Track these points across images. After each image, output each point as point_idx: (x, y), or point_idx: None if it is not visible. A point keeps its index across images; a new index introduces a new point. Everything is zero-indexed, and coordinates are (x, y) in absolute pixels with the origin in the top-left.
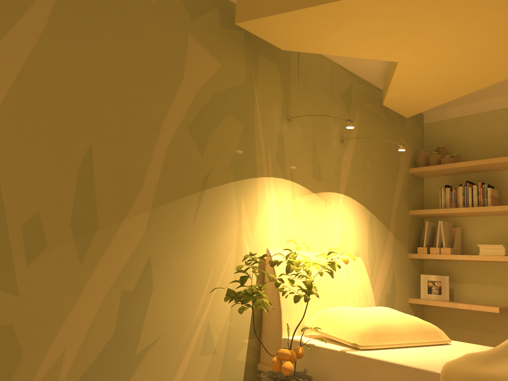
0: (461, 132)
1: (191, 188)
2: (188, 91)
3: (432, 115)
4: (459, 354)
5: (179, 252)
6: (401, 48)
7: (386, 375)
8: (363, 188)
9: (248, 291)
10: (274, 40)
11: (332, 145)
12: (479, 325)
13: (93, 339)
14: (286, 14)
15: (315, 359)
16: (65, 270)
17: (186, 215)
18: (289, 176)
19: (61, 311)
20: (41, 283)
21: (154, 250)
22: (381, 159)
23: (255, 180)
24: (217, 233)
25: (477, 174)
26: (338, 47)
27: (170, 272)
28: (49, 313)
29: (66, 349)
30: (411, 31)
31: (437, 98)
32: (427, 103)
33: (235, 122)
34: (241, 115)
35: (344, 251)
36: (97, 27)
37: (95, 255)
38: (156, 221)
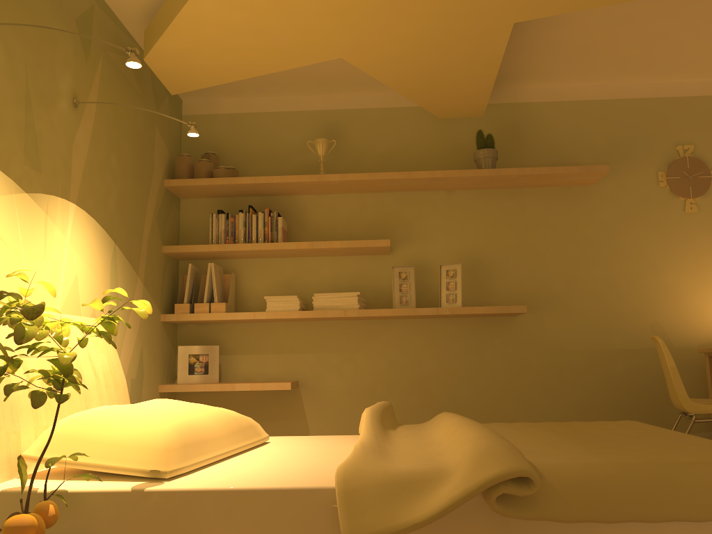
0: (237, 135)
1: None
2: None
3: (196, 104)
4: (303, 453)
5: None
6: None
7: (233, 515)
8: (106, 199)
9: None
10: None
11: (59, 107)
12: (257, 412)
13: None
14: None
15: (69, 520)
16: None
17: None
18: None
19: None
20: None
21: None
22: (130, 155)
23: None
24: None
25: (259, 199)
26: None
27: None
28: None
29: None
30: None
31: (231, 70)
32: (214, 76)
33: None
34: None
35: (74, 309)
36: None
37: None
38: None
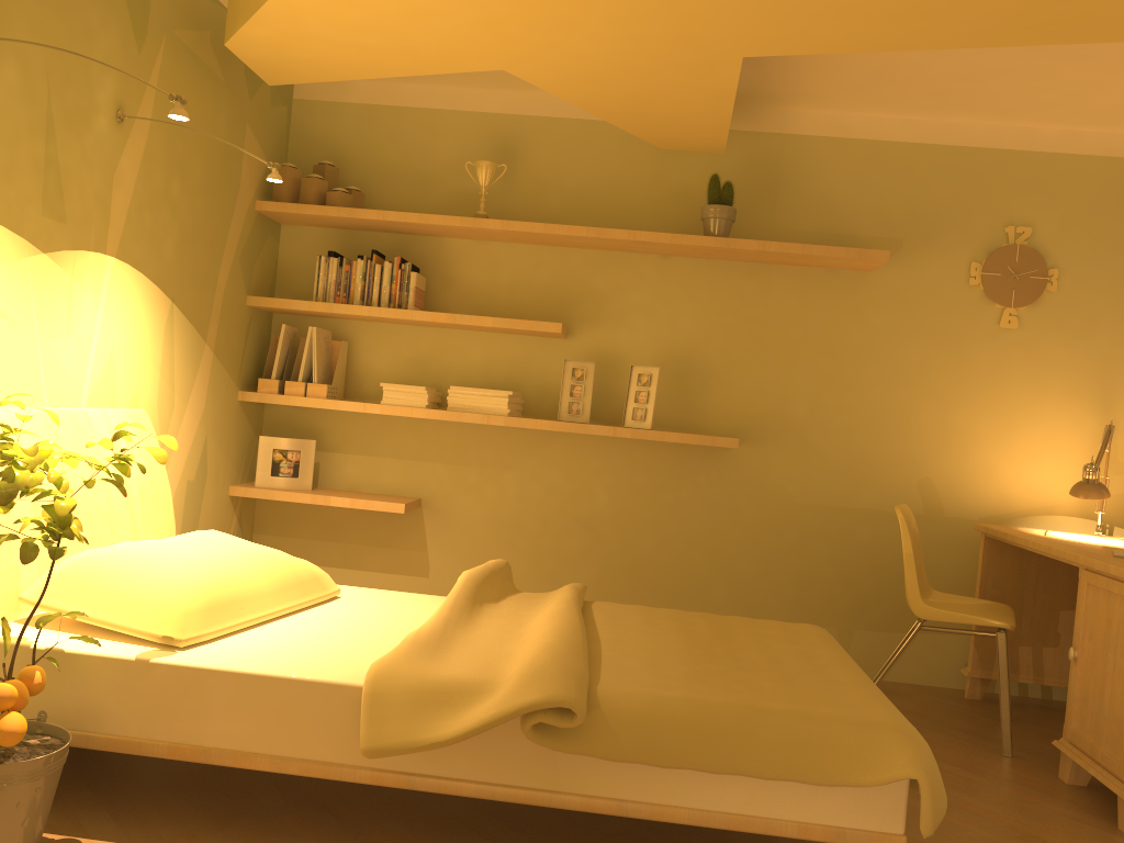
0: (369, 139)
1: None
2: None
3: (314, 84)
4: (367, 624)
5: None
6: None
7: (247, 701)
8: (161, 243)
9: None
10: None
11: (95, 127)
12: (362, 533)
13: None
14: None
15: (64, 682)
16: None
17: None
18: None
19: None
20: None
21: None
22: (203, 174)
23: None
24: None
25: (392, 237)
26: None
27: None
28: None
29: None
30: None
31: (350, 68)
32: (325, 71)
33: None
34: None
35: (107, 397)
36: None
37: None
38: None
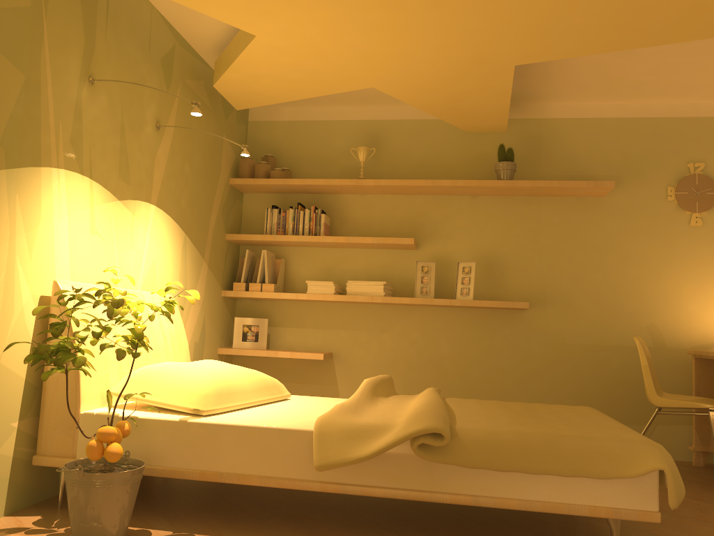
0: (293, 140)
1: None
2: None
3: (260, 111)
4: (309, 408)
5: None
6: (267, 19)
7: (244, 443)
8: (179, 199)
9: (67, 346)
10: None
11: (145, 131)
12: (297, 376)
13: None
14: None
15: (138, 436)
16: None
17: None
18: (88, 170)
19: None
20: None
21: None
22: (201, 161)
23: (38, 171)
24: None
25: (308, 196)
26: None
27: None
28: None
29: None
30: (287, 2)
31: (283, 94)
32: (269, 98)
33: (12, 69)
34: (21, 60)
35: (151, 287)
36: None
37: None
38: None
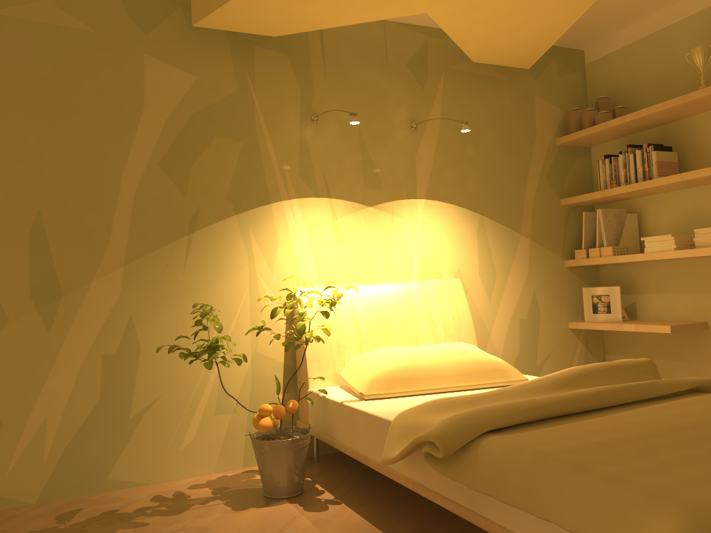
0: (631, 68)
1: (175, 233)
2: (154, 121)
3: (594, 49)
4: None
5: (169, 306)
6: None
7: (367, 428)
8: (463, 184)
9: (198, 346)
10: (253, 30)
11: (395, 136)
12: (670, 351)
13: (76, 406)
14: (233, 2)
15: (327, 413)
16: (33, 341)
17: (172, 264)
18: (324, 192)
19: (36, 381)
20: (9, 356)
21: (135, 308)
22: (494, 137)
23: (268, 208)
24: (219, 279)
25: (655, 130)
26: (333, 17)
27: (160, 330)
28: (23, 384)
29: (47, 417)
30: None
31: (539, 38)
32: (533, 47)
33: (228, 142)
34: (236, 132)
35: (432, 274)
36: (24, 81)
37: (64, 323)
38: (133, 277)
